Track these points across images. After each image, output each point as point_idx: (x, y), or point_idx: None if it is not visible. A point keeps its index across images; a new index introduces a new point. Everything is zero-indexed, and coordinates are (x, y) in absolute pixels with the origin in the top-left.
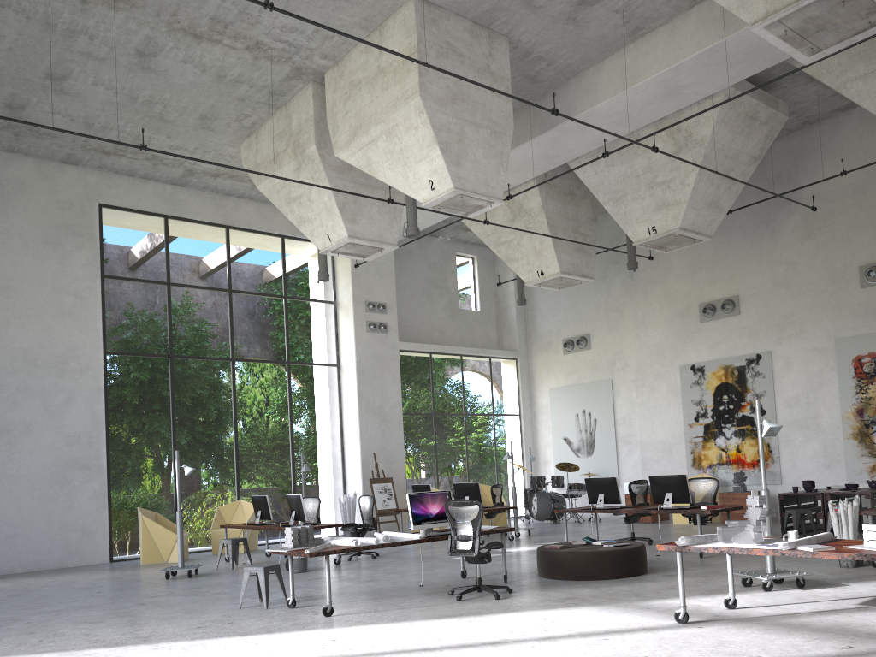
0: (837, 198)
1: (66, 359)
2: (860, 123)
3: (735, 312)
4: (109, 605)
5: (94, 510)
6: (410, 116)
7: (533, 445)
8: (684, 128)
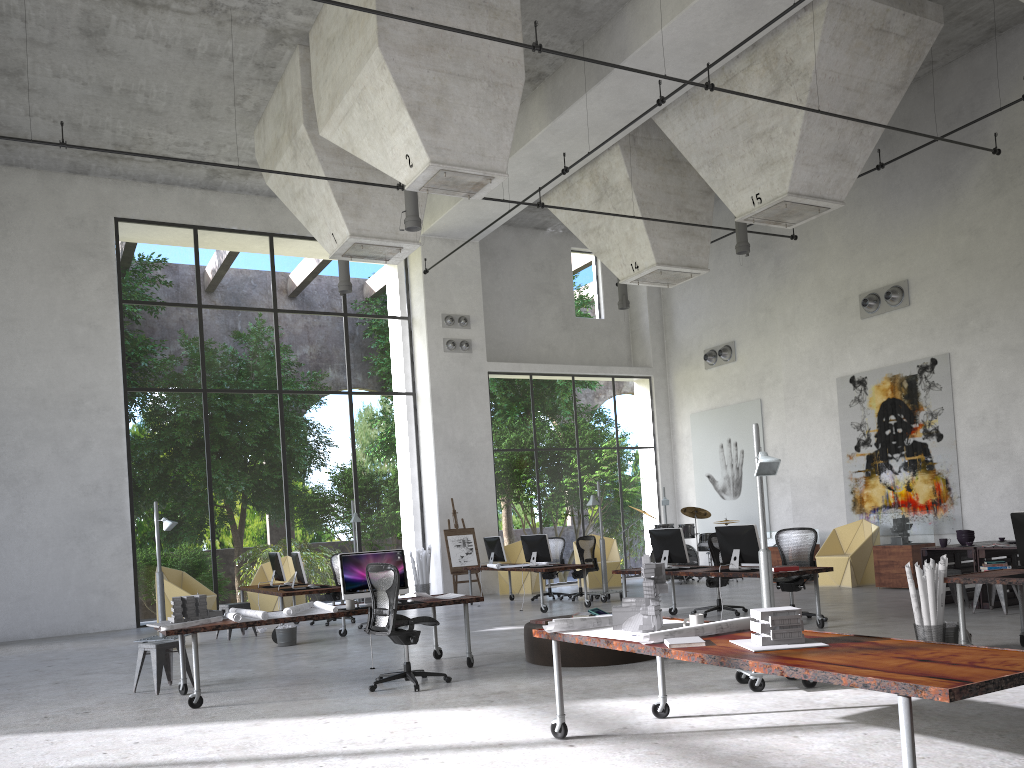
0: None
1: (80, 399)
2: None
3: (903, 303)
4: (26, 683)
5: (117, 568)
6: (374, 75)
7: (673, 484)
8: (783, 55)
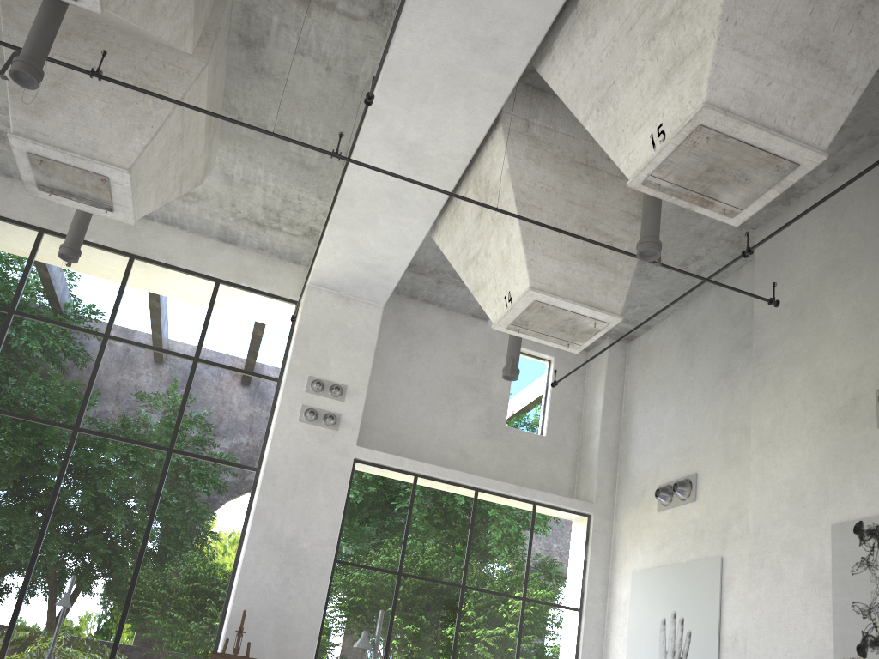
0: None
1: None
2: None
3: None
4: None
5: None
6: None
7: None
8: None
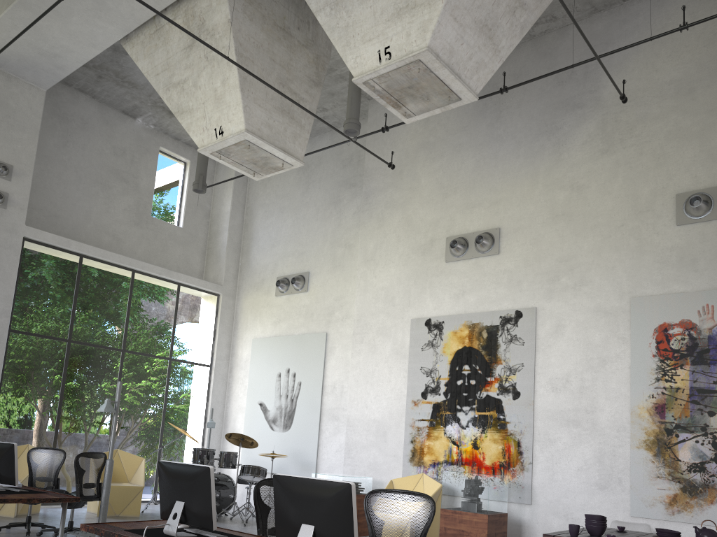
0: (652, 100)
1: None
2: None
3: (493, 251)
4: None
5: None
6: None
7: (223, 408)
8: None
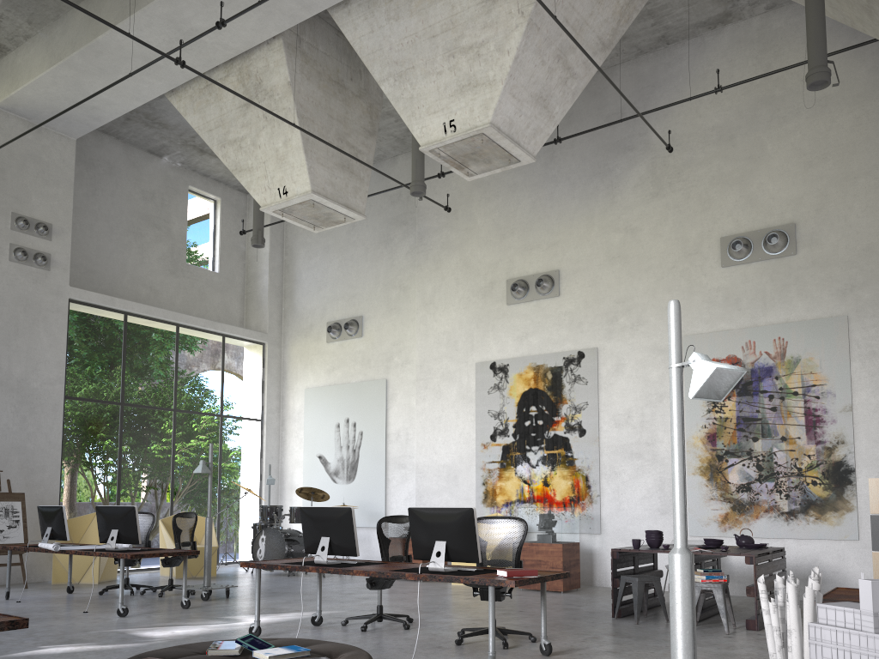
0: (697, 145)
1: None
2: (731, 46)
3: (553, 293)
4: None
5: None
6: None
7: (278, 463)
8: None
